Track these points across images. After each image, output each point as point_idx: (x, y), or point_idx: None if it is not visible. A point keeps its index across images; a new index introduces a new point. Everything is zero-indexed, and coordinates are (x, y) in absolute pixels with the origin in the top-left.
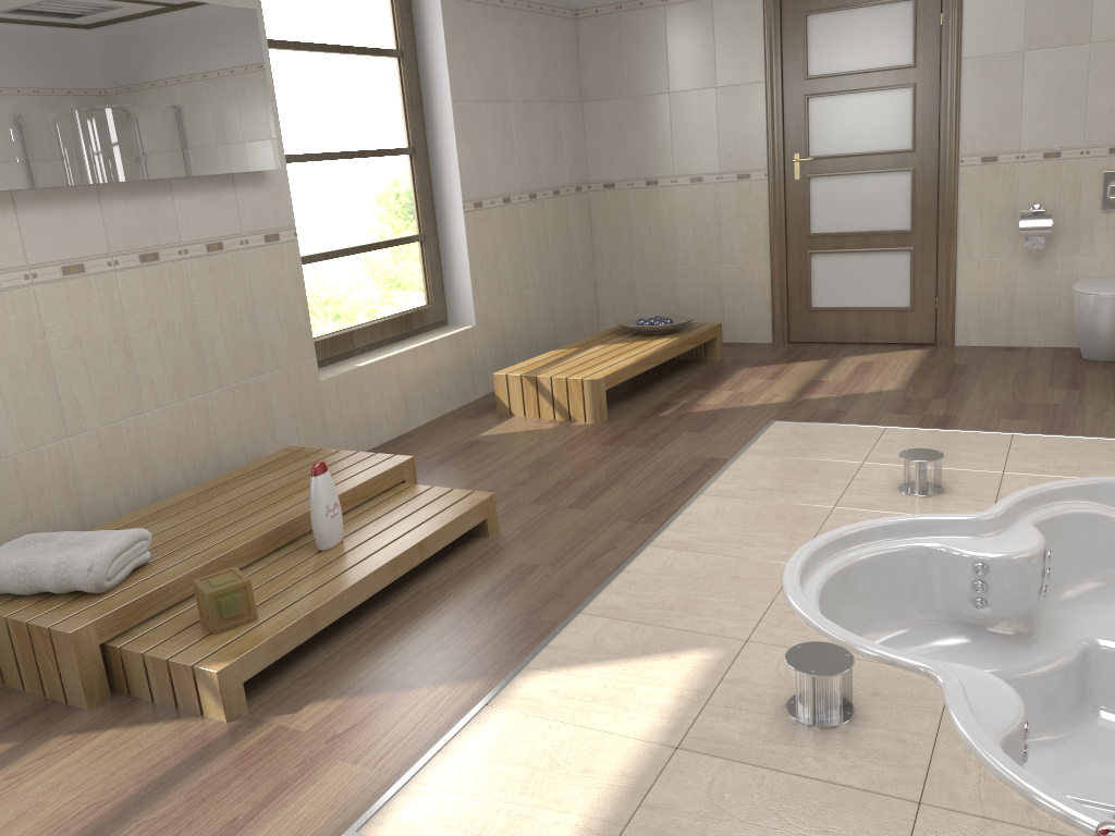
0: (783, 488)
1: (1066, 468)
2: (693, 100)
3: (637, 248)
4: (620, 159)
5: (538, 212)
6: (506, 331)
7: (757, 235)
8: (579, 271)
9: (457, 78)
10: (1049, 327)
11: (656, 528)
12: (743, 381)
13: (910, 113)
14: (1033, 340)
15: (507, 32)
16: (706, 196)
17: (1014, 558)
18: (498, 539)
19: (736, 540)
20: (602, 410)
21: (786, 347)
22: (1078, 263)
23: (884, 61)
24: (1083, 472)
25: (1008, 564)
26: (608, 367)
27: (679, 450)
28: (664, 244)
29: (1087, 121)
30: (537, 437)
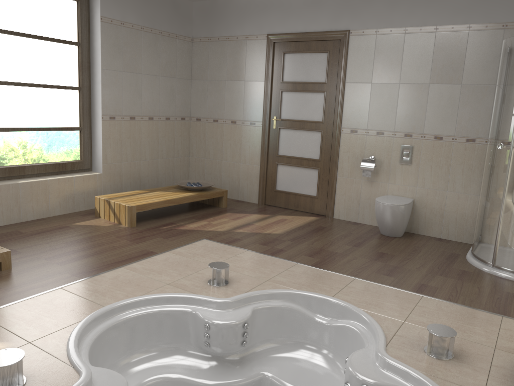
0: (160, 271)
1: (296, 284)
2: (235, 85)
3: (207, 150)
4: (204, 108)
5: (153, 126)
6: (123, 178)
7: (256, 152)
8: (178, 156)
9: (107, 59)
10: (374, 215)
11: (77, 280)
12: (219, 218)
13: (323, 105)
14: (367, 221)
15: (144, 42)
16: (236, 130)
17: (222, 324)
18: (4, 273)
19: (102, 292)
20: (132, 221)
21: (261, 206)
22: (388, 187)
23: (314, 79)
24: (301, 287)
25: (219, 326)
26: (145, 201)
27: (144, 245)
28: (218, 150)
29: (396, 119)
30: (95, 229)
